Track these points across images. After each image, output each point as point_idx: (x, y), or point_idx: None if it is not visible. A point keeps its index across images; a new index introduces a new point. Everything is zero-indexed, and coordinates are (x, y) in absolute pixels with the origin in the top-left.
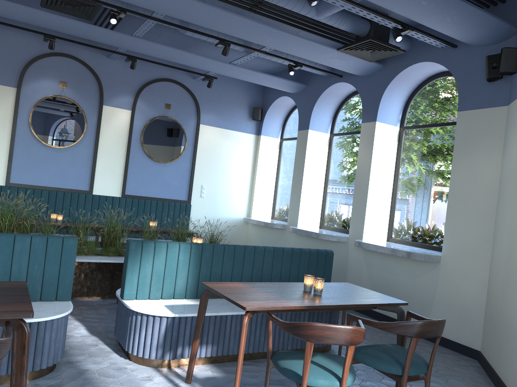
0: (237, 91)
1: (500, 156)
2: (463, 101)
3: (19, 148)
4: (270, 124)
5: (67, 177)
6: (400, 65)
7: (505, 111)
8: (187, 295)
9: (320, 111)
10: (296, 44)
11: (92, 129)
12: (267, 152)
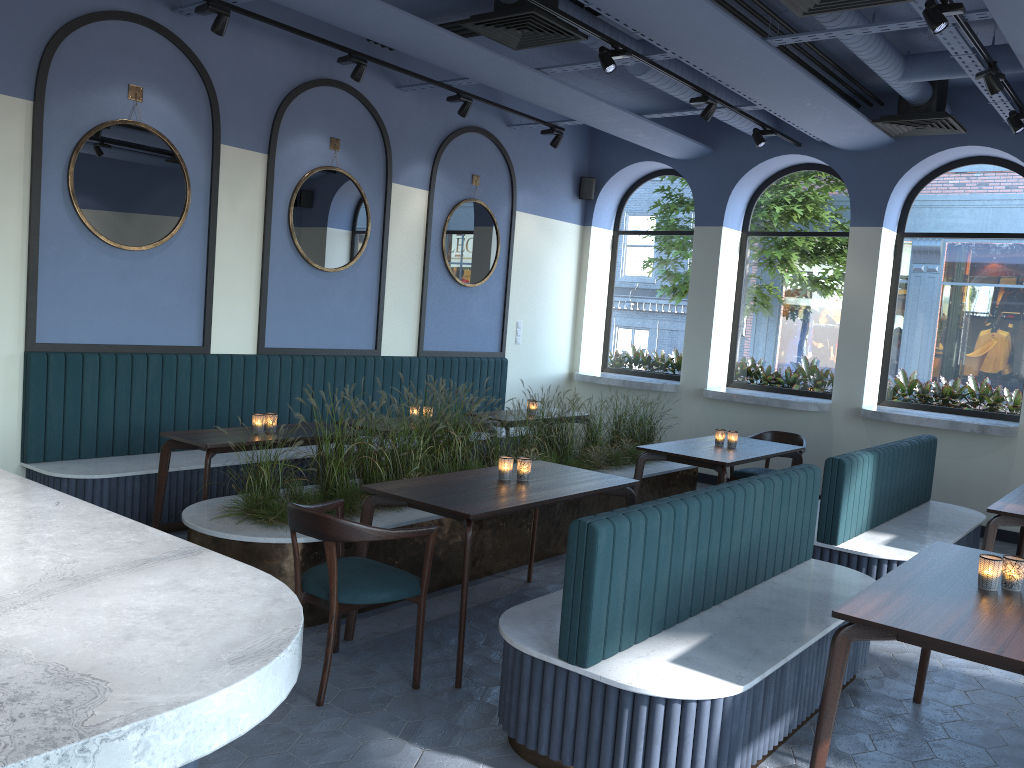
0: (559, 148)
1: None
2: None
3: (275, 277)
4: (603, 205)
5: (345, 326)
6: (930, 144)
7: None
8: (867, 525)
9: (738, 195)
10: (831, 113)
11: (376, 231)
12: (598, 255)
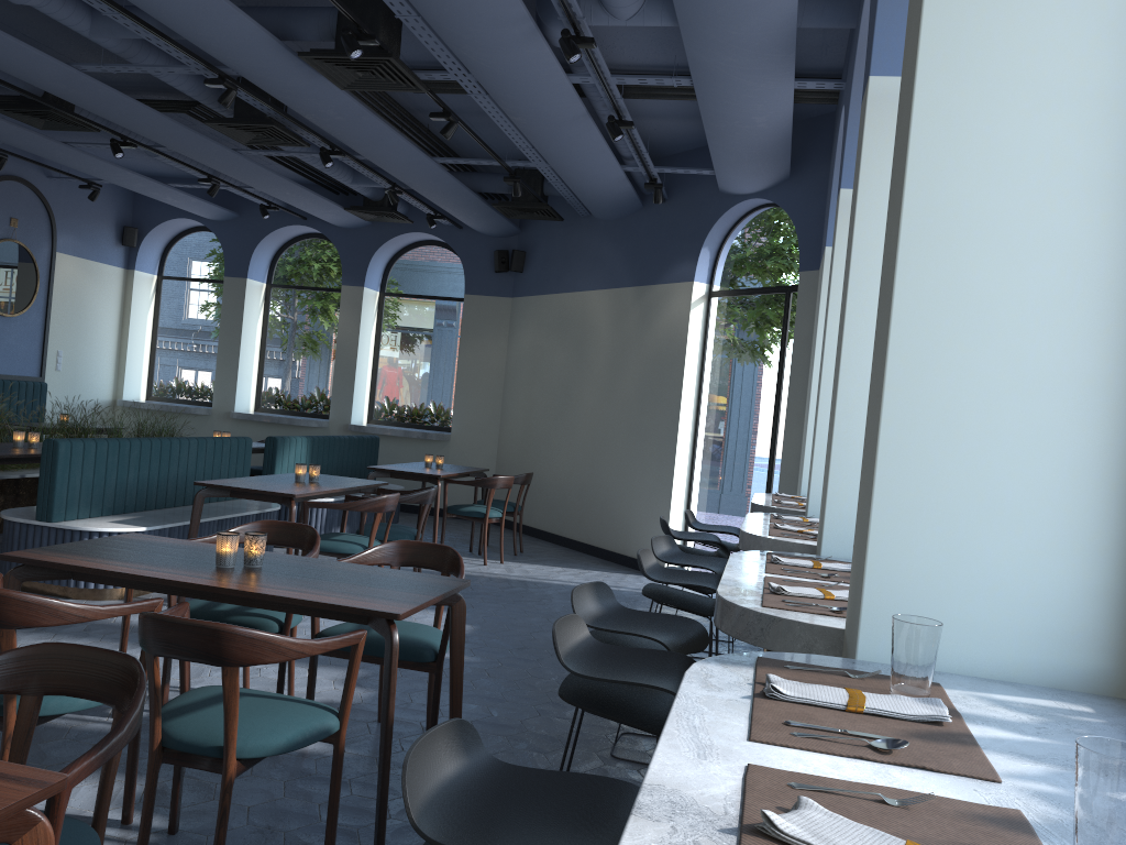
0: (101, 199)
1: (505, 342)
2: (470, 285)
3: None
4: (147, 252)
5: None
6: (395, 228)
7: (509, 302)
8: None
9: (261, 253)
10: (309, 200)
11: None
12: (142, 296)
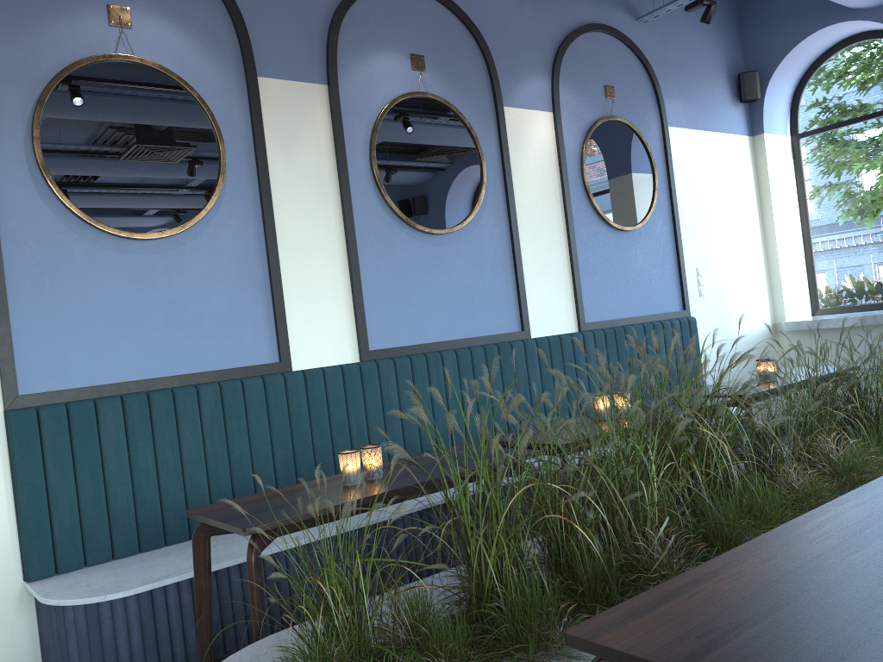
0: (704, 42)
1: None
2: None
3: (368, 251)
4: (773, 105)
5: (476, 306)
6: None
7: None
8: None
9: None
10: None
11: (495, 172)
12: (779, 169)
